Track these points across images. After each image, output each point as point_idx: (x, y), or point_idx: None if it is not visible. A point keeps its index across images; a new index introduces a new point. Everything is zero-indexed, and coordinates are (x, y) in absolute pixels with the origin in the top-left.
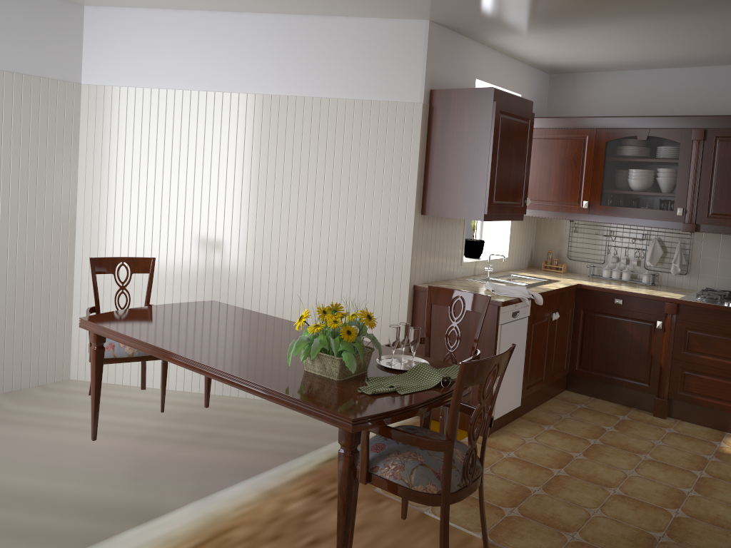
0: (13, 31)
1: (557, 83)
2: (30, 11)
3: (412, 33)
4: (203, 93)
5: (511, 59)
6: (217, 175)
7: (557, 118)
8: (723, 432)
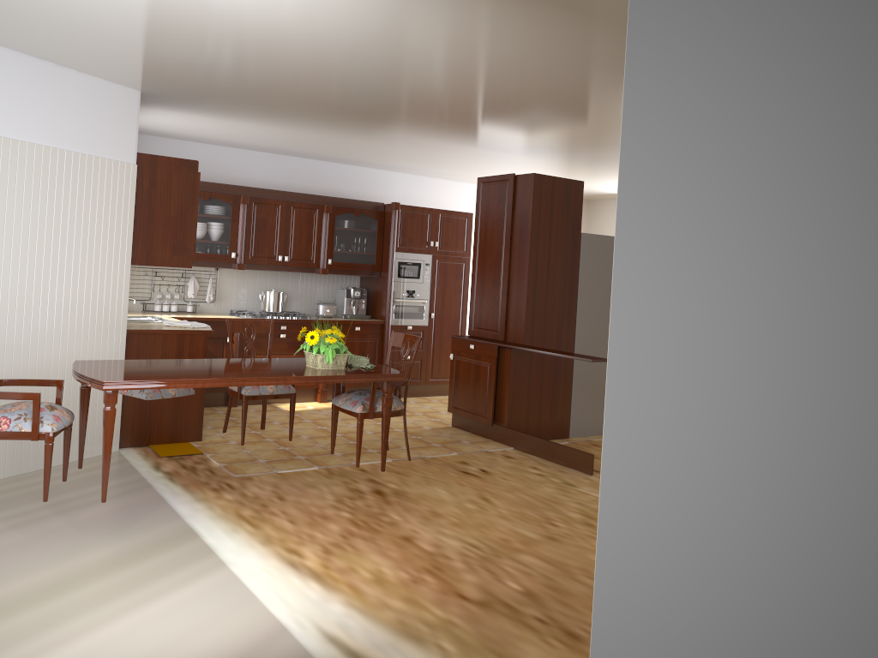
0: None
1: None
2: None
3: (129, 100)
4: None
5: None
6: None
7: None
8: (270, 404)
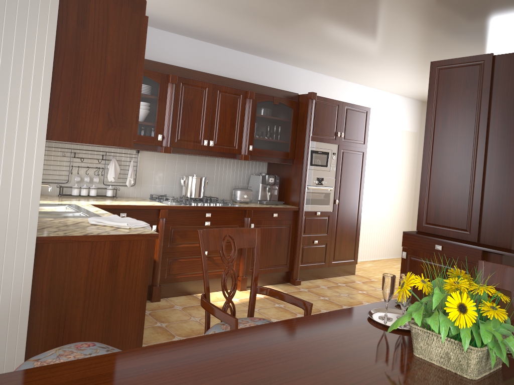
0: None
1: None
2: None
3: None
4: None
5: None
6: None
7: None
8: (192, 295)
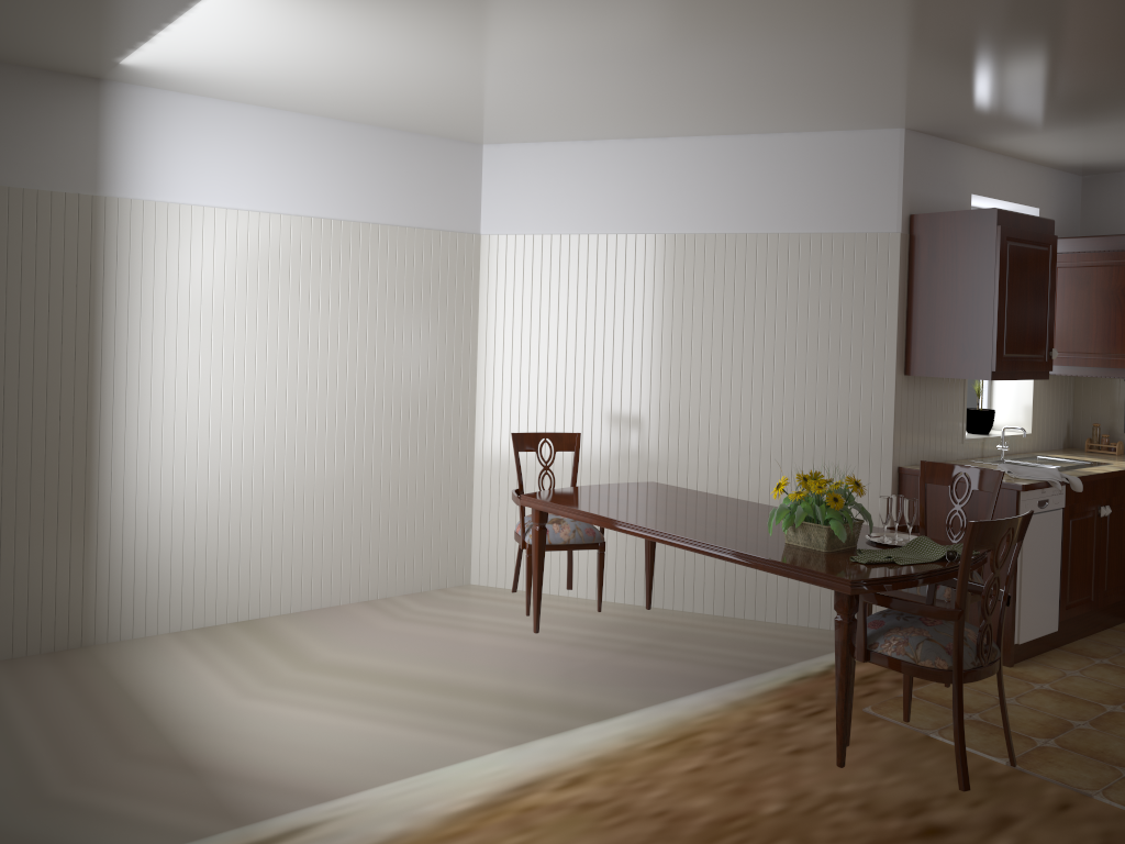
0: (414, 182)
1: (1093, 188)
2: (430, 158)
3: (882, 146)
4: (622, 236)
5: (1021, 162)
6: (640, 334)
7: (1095, 238)
8: None
